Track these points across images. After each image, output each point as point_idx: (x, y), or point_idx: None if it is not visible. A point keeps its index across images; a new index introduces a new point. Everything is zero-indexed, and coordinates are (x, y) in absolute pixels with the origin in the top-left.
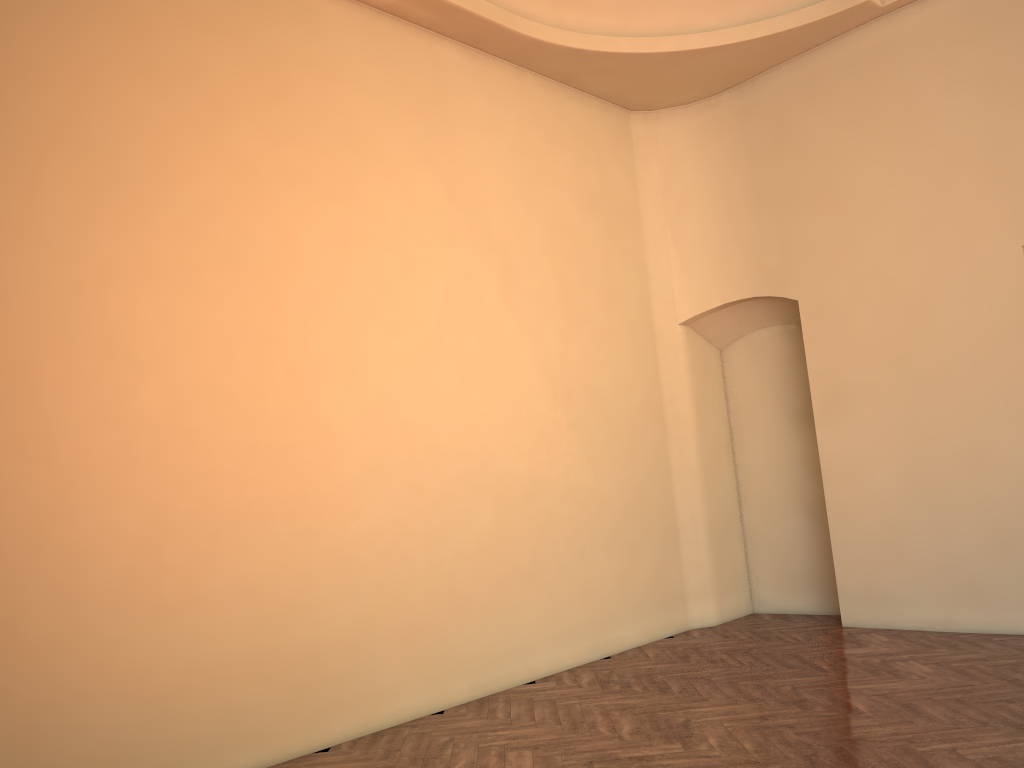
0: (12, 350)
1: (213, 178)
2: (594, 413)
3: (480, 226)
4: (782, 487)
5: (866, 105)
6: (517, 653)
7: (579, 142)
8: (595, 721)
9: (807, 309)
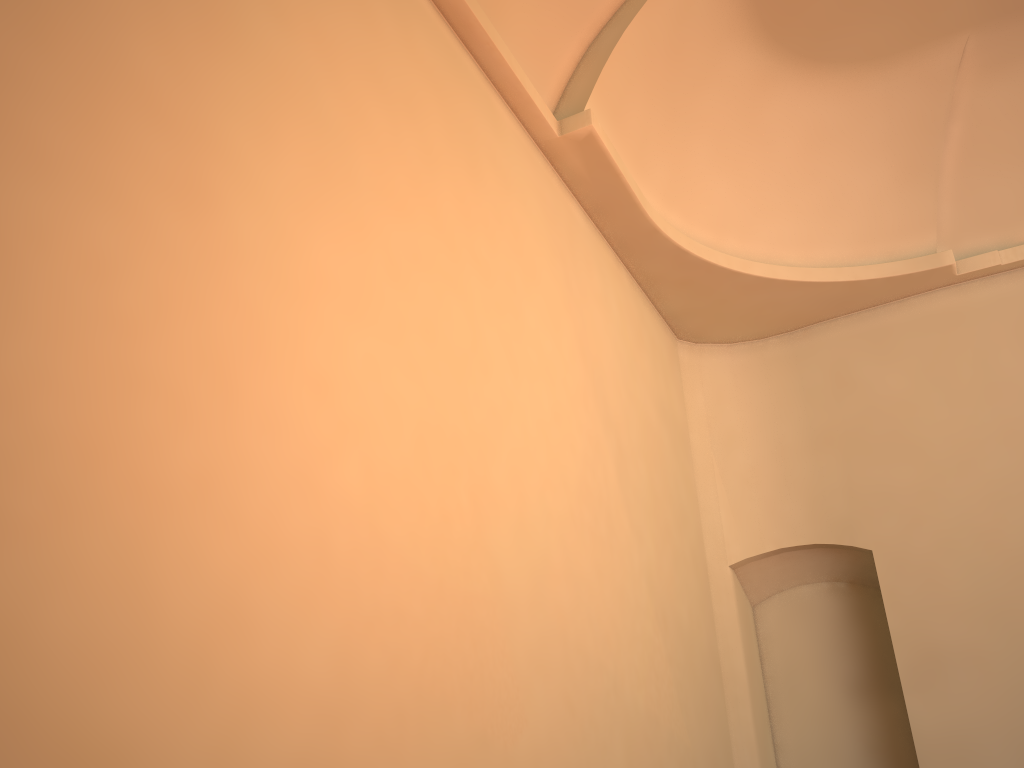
0: (217, 336)
1: (421, 229)
2: (681, 649)
3: (601, 397)
4: None
5: (940, 362)
6: None
7: (653, 349)
8: None
9: (884, 560)
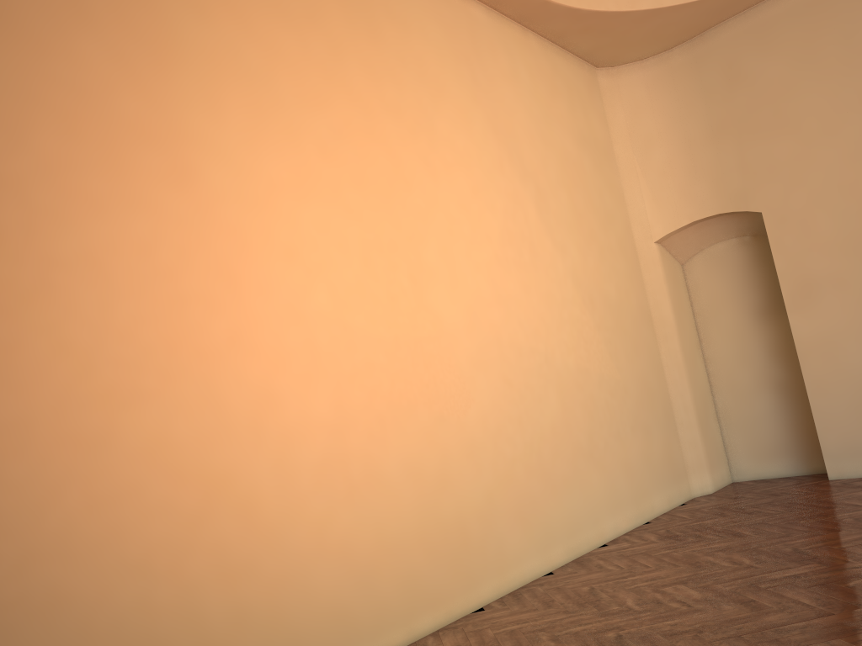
0: (219, 254)
1: (339, 108)
2: (609, 316)
3: (517, 158)
4: (750, 373)
5: (811, 46)
6: (590, 521)
7: (568, 91)
8: (709, 560)
9: (771, 218)
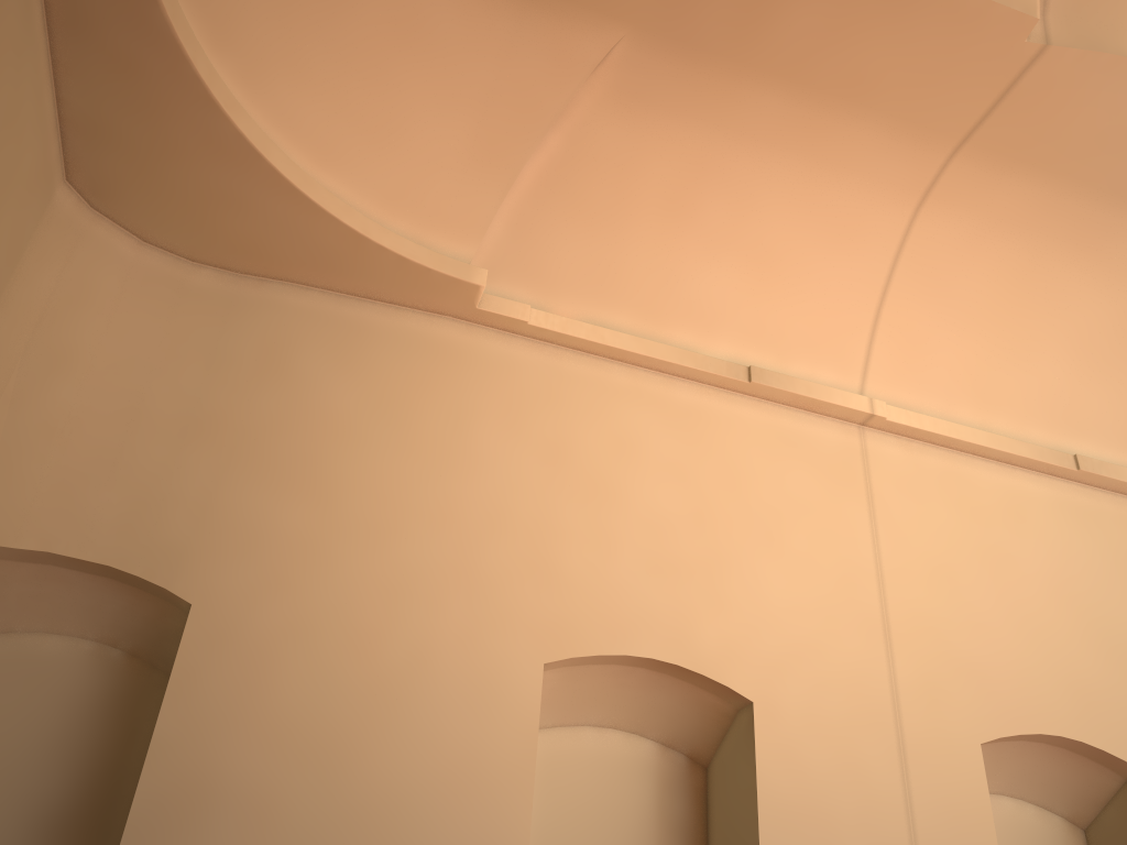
0: None
1: None
2: None
3: None
4: None
5: (409, 398)
6: None
7: (9, 119)
8: None
9: (203, 625)
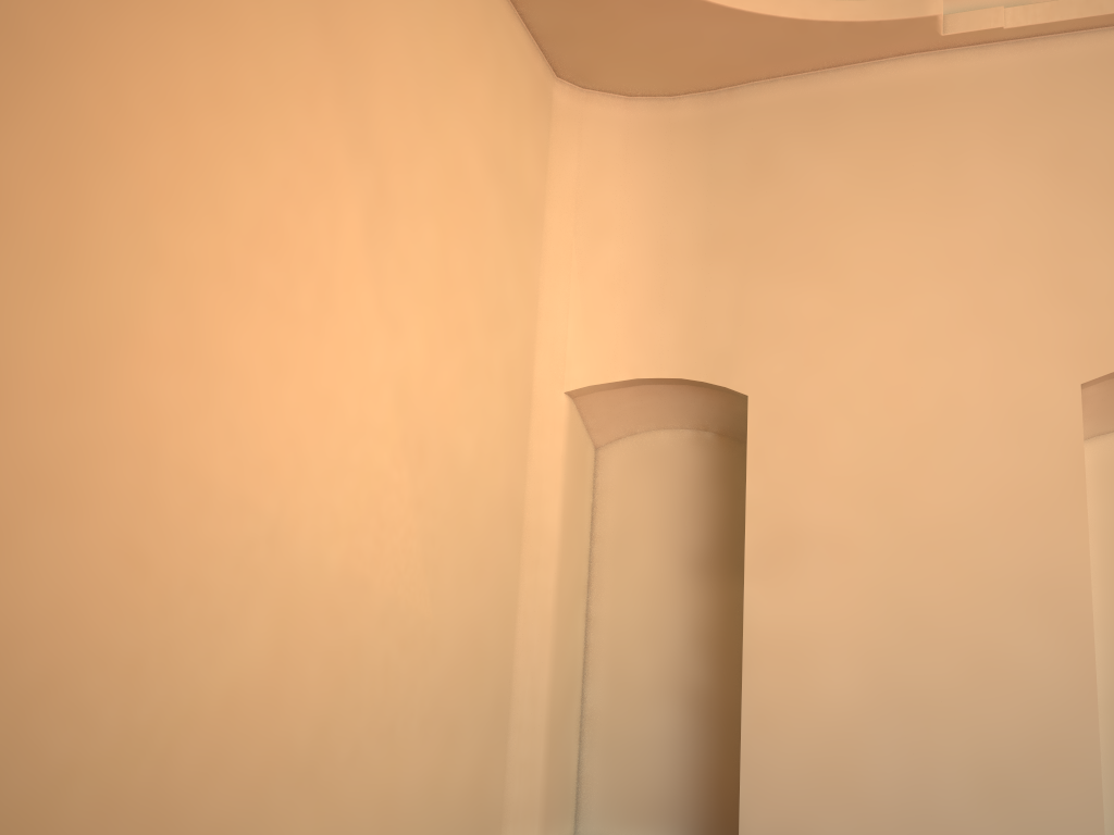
0: None
1: None
2: (448, 491)
3: (357, 106)
4: (654, 661)
5: (891, 157)
6: None
7: (500, 74)
8: None
9: (760, 410)
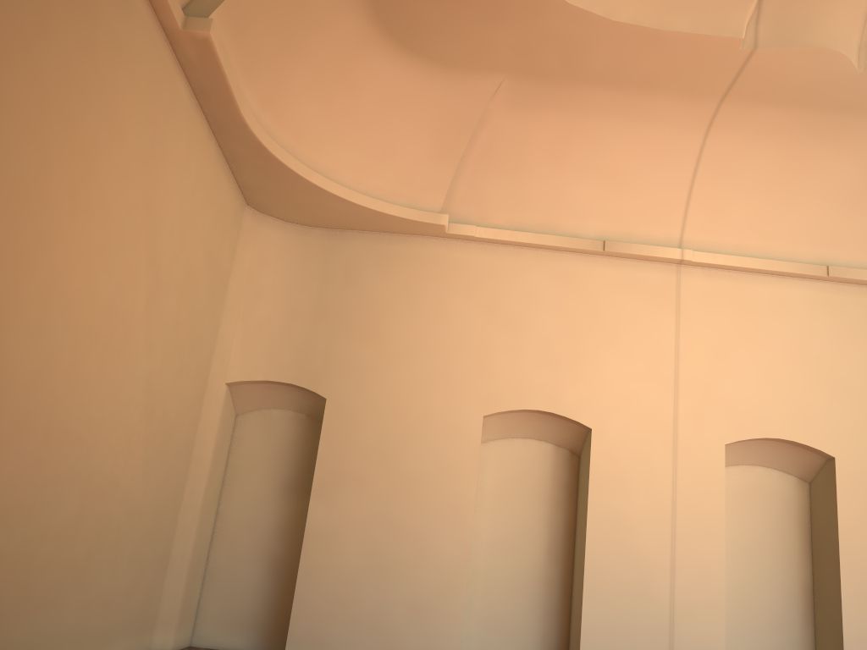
0: None
1: (17, 82)
2: (160, 435)
3: (153, 240)
4: (253, 540)
5: (415, 287)
6: None
7: (219, 209)
8: None
9: (332, 407)
